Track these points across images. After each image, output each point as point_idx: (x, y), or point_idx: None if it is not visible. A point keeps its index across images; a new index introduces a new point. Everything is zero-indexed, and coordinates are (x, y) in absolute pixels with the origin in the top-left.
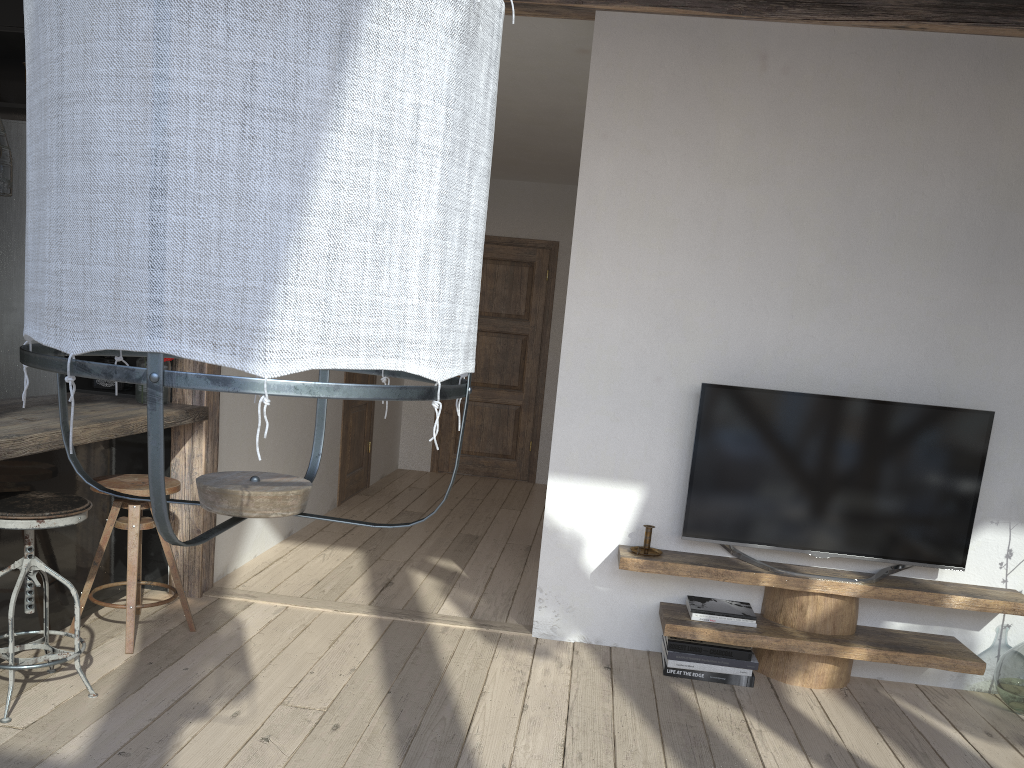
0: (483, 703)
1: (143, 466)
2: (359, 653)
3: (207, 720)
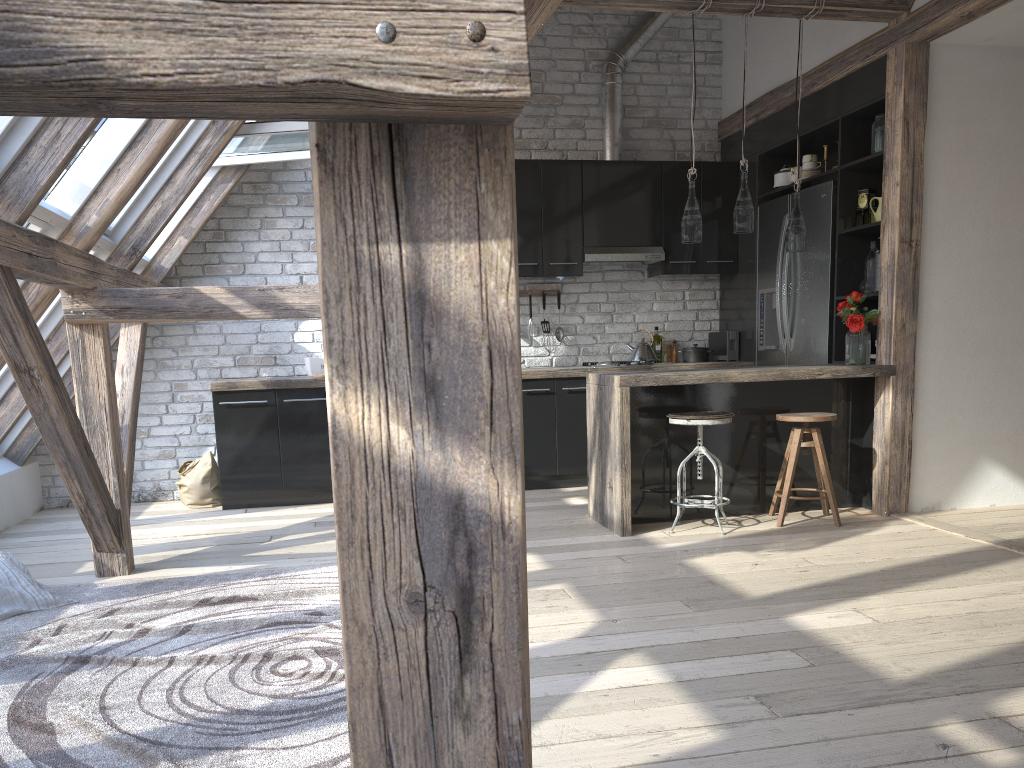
0: (934, 590)
1: (863, 414)
2: (917, 554)
3: (748, 552)
